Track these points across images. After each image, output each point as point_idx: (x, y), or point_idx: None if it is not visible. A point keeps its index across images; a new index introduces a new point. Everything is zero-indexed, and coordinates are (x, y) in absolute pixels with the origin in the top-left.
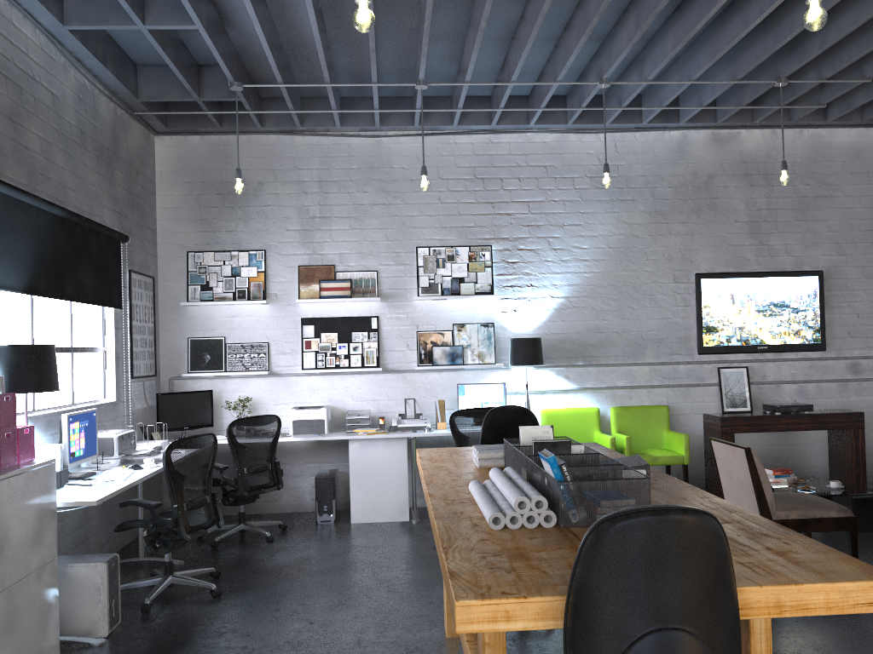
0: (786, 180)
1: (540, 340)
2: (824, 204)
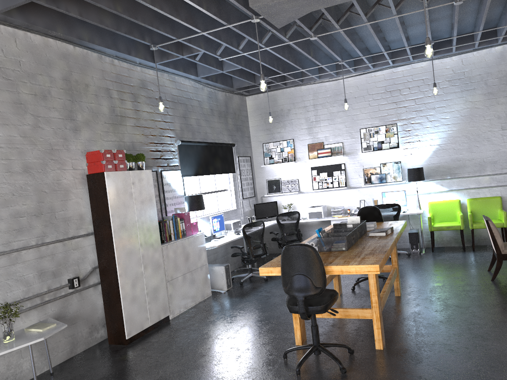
0: None
1: (422, 168)
2: None
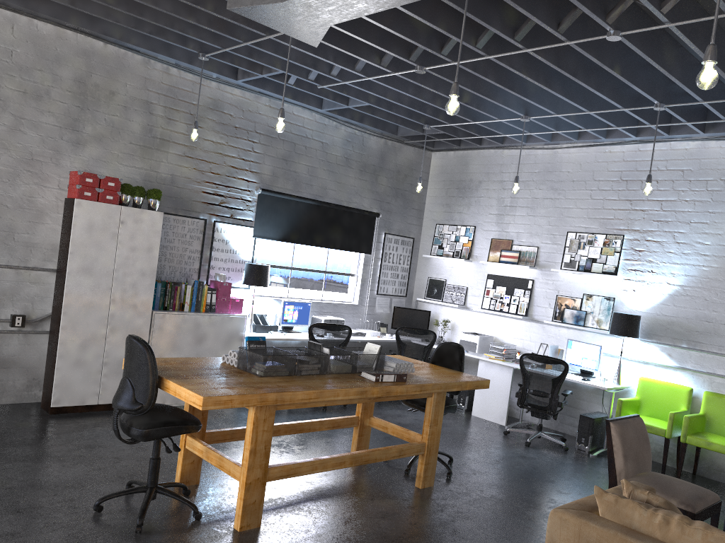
0: None
1: (636, 317)
2: None
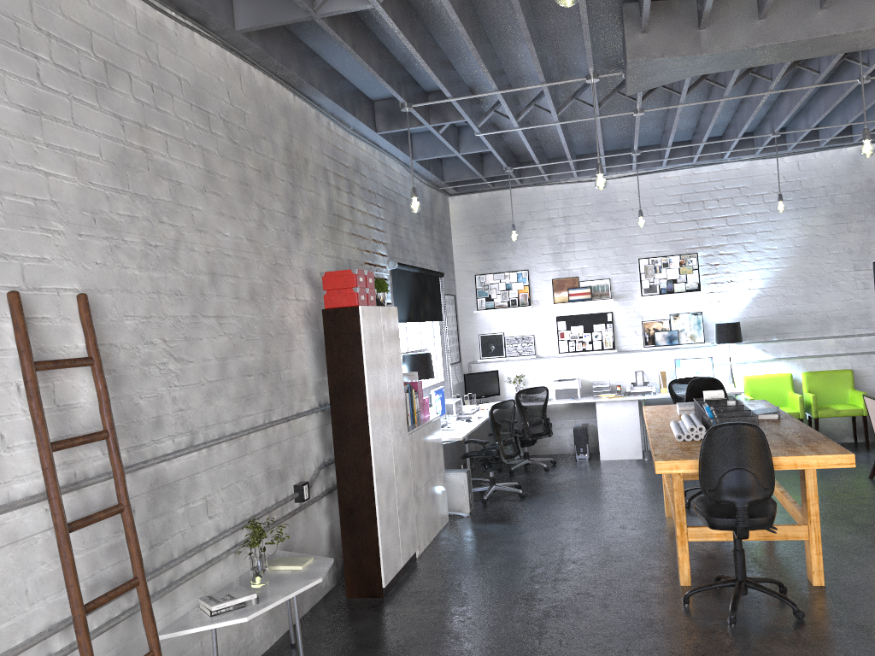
0: None
1: (739, 323)
2: None
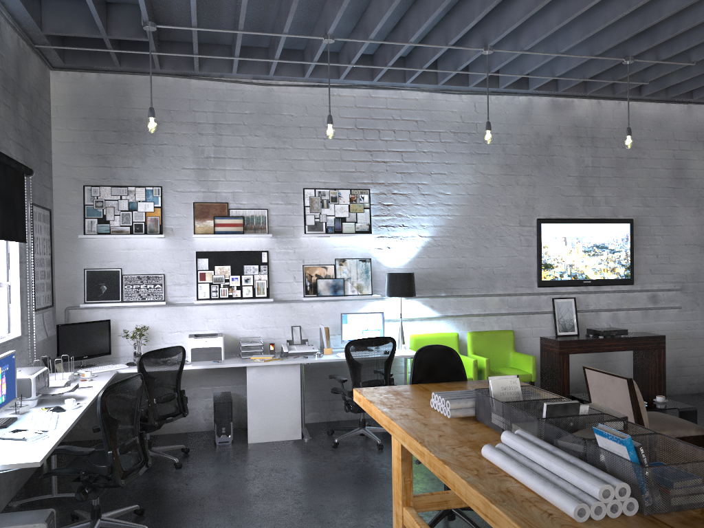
0: (631, 144)
1: (414, 274)
2: (635, 164)
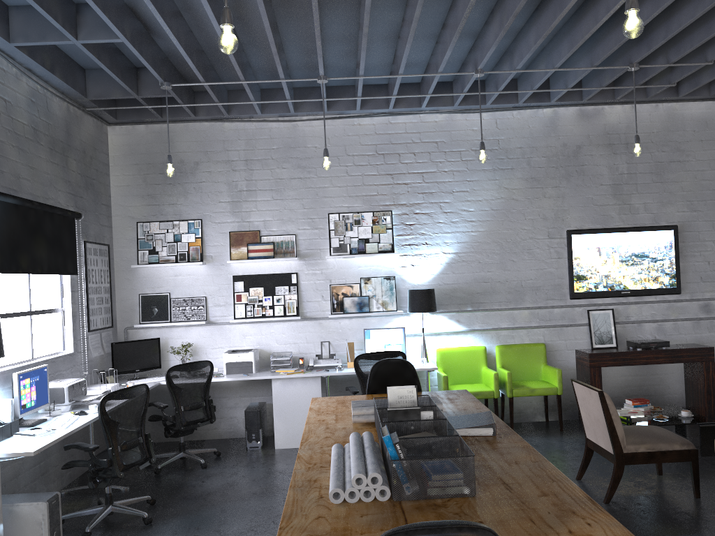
0: (639, 151)
1: (434, 290)
2: (678, 168)
